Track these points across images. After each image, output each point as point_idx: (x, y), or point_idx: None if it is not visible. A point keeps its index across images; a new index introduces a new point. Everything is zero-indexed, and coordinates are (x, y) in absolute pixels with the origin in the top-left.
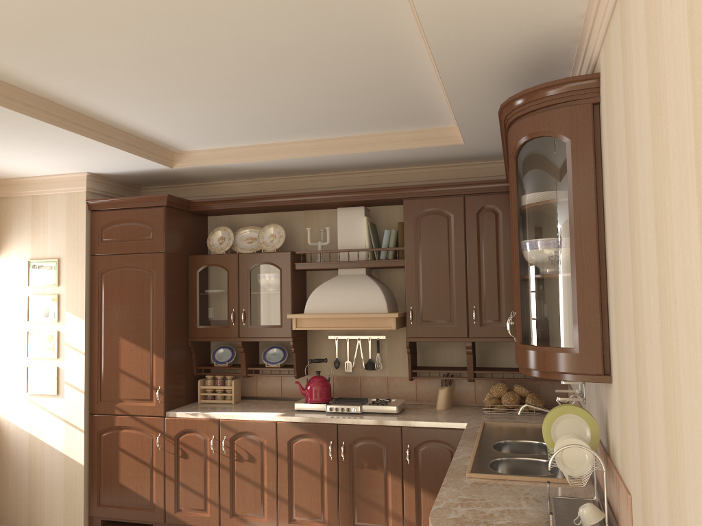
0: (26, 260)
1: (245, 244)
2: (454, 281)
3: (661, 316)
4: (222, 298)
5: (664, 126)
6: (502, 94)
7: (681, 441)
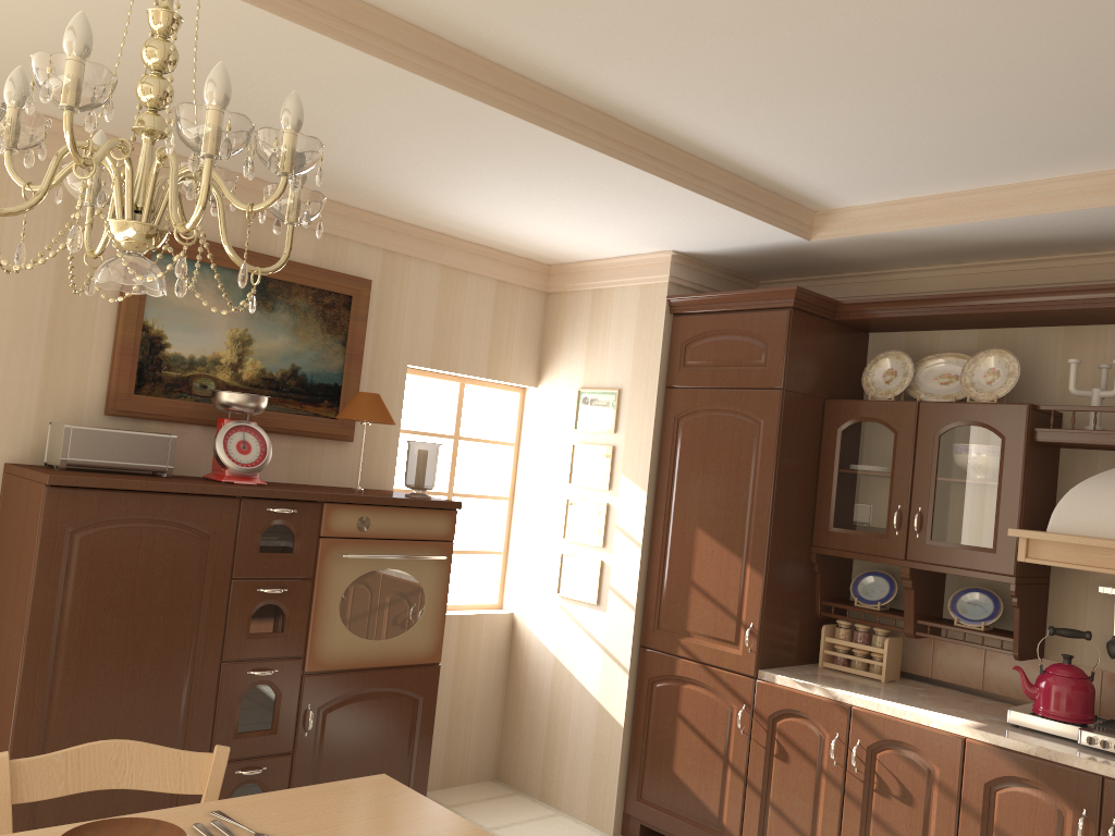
0: (575, 389)
1: (934, 385)
2: None
3: None
4: (879, 483)
5: None
6: None
7: None
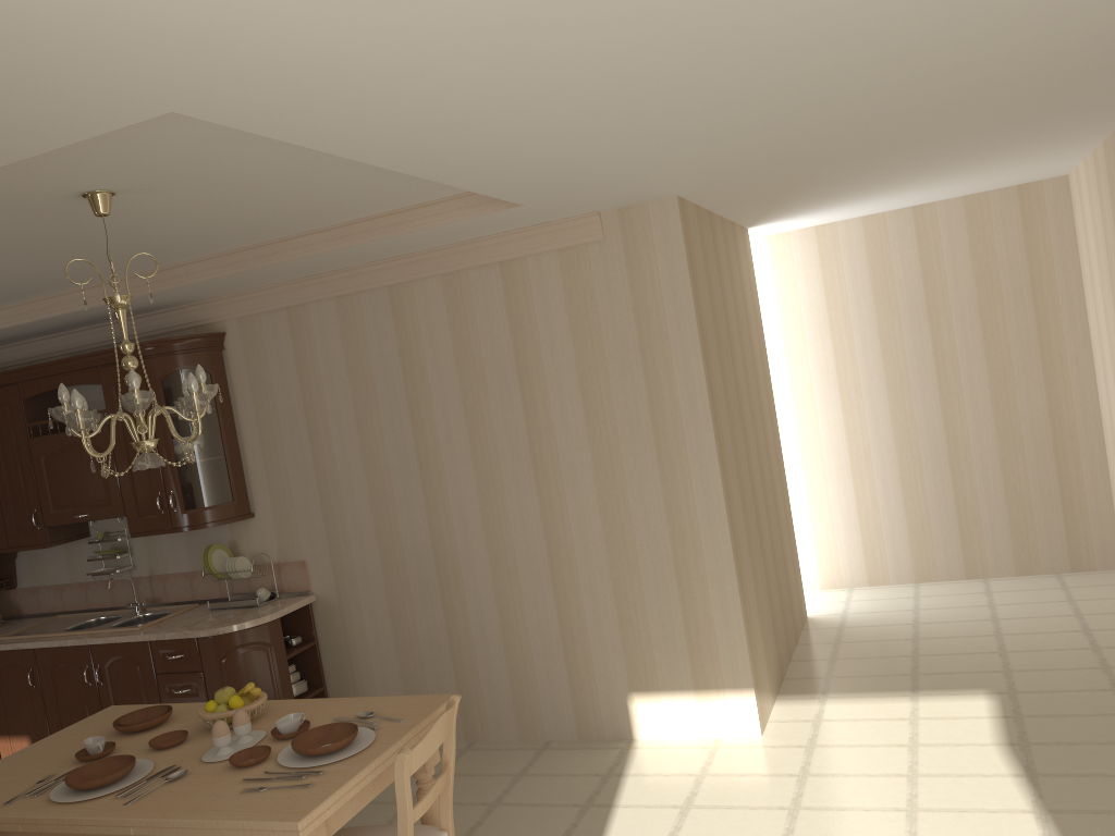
0: None
1: None
2: None
3: (366, 456)
4: None
5: (370, 383)
6: (74, 320)
7: (392, 497)
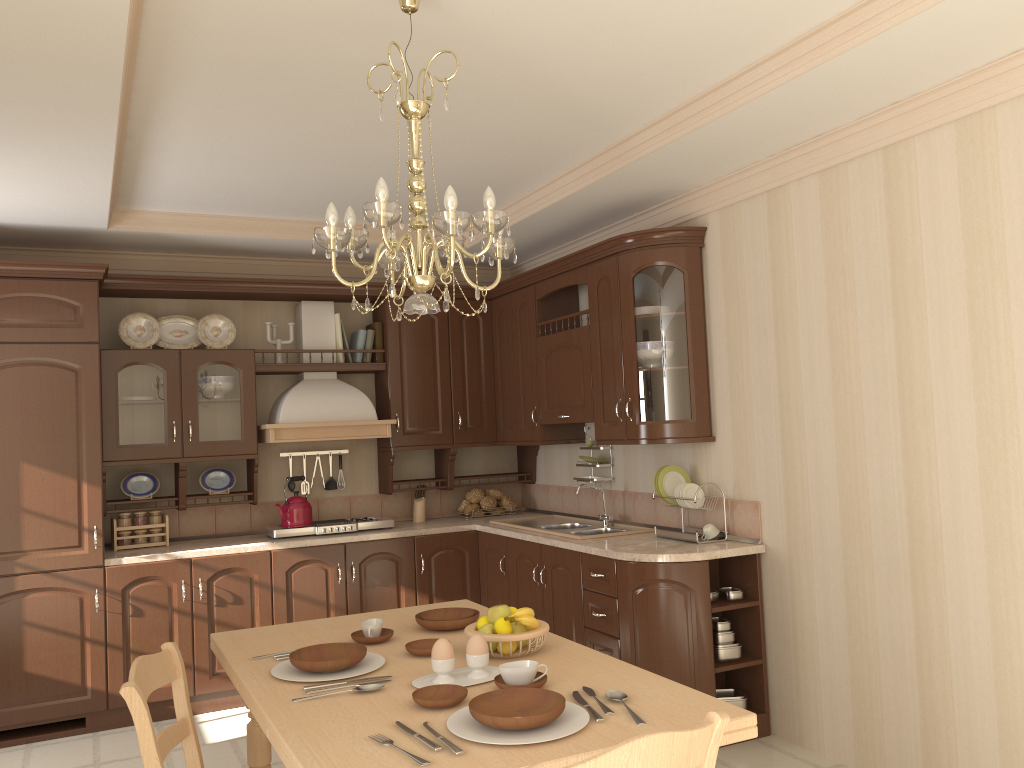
0: None
1: (171, 337)
2: (439, 386)
3: (835, 379)
4: (155, 408)
5: (849, 282)
6: (572, 218)
7: (862, 435)
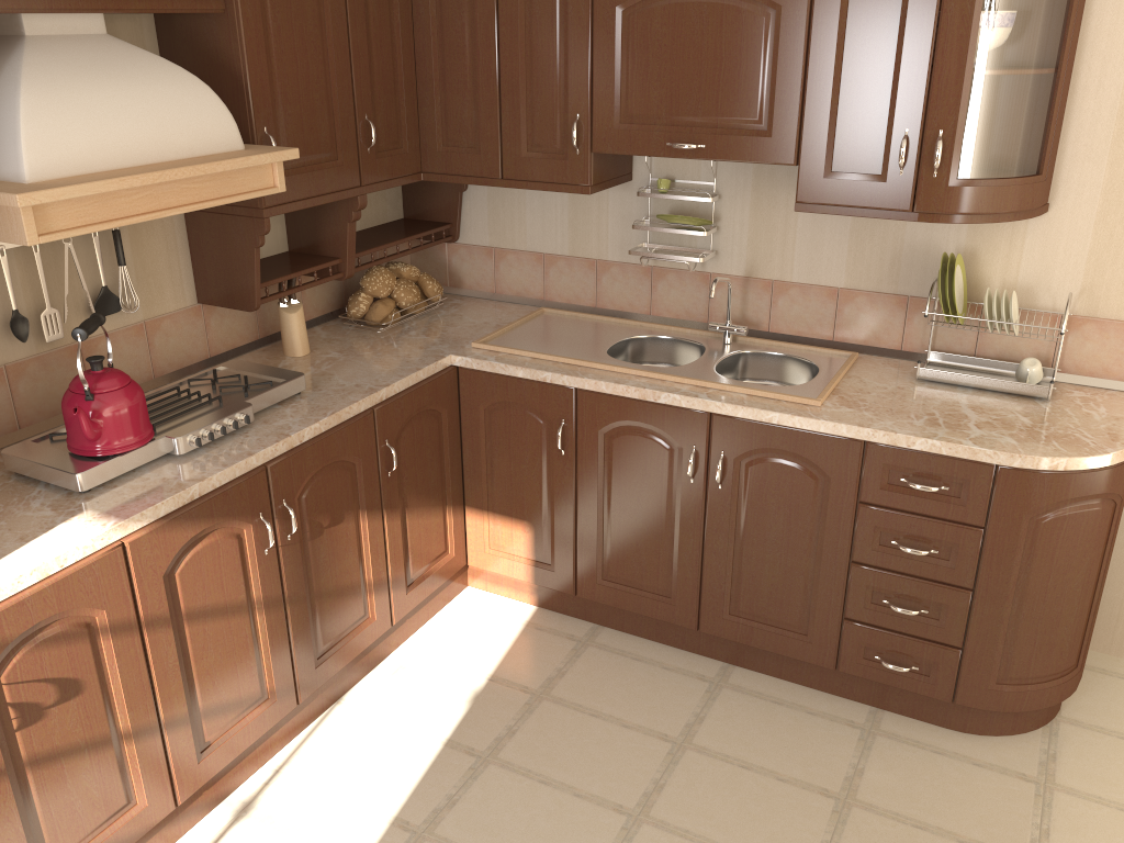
0: None
1: None
2: (331, 56)
3: None
4: None
5: None
6: None
7: None
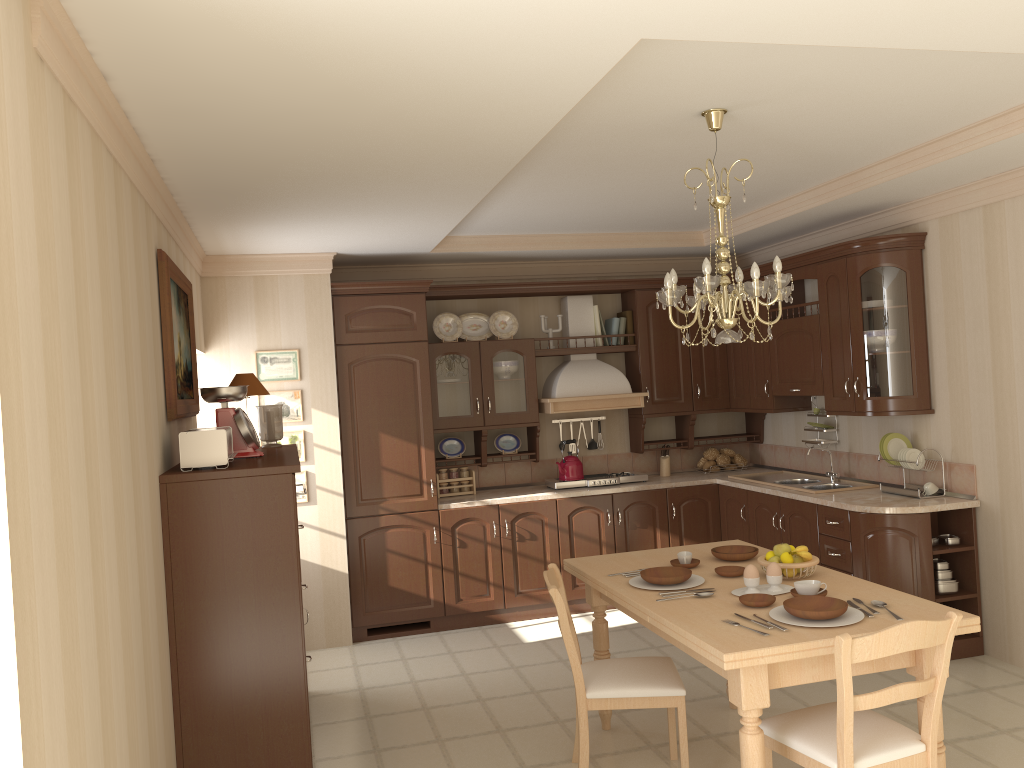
0: (251, 352)
1: (469, 331)
2: (680, 363)
3: None
4: (463, 388)
5: None
6: (802, 223)
7: None
